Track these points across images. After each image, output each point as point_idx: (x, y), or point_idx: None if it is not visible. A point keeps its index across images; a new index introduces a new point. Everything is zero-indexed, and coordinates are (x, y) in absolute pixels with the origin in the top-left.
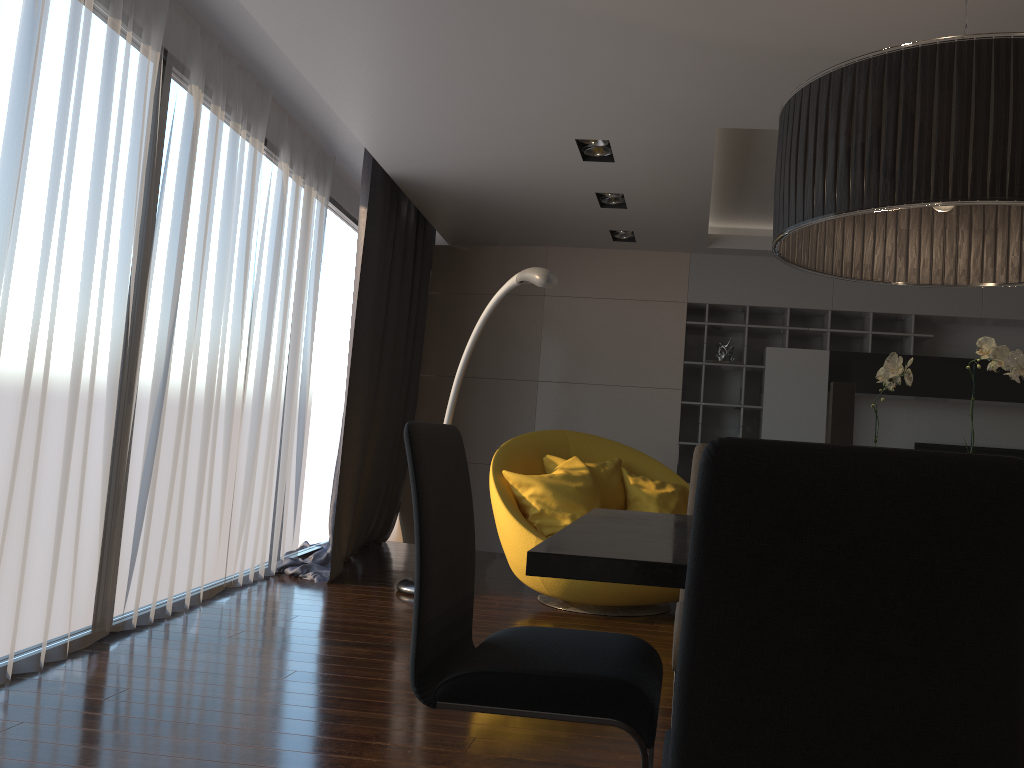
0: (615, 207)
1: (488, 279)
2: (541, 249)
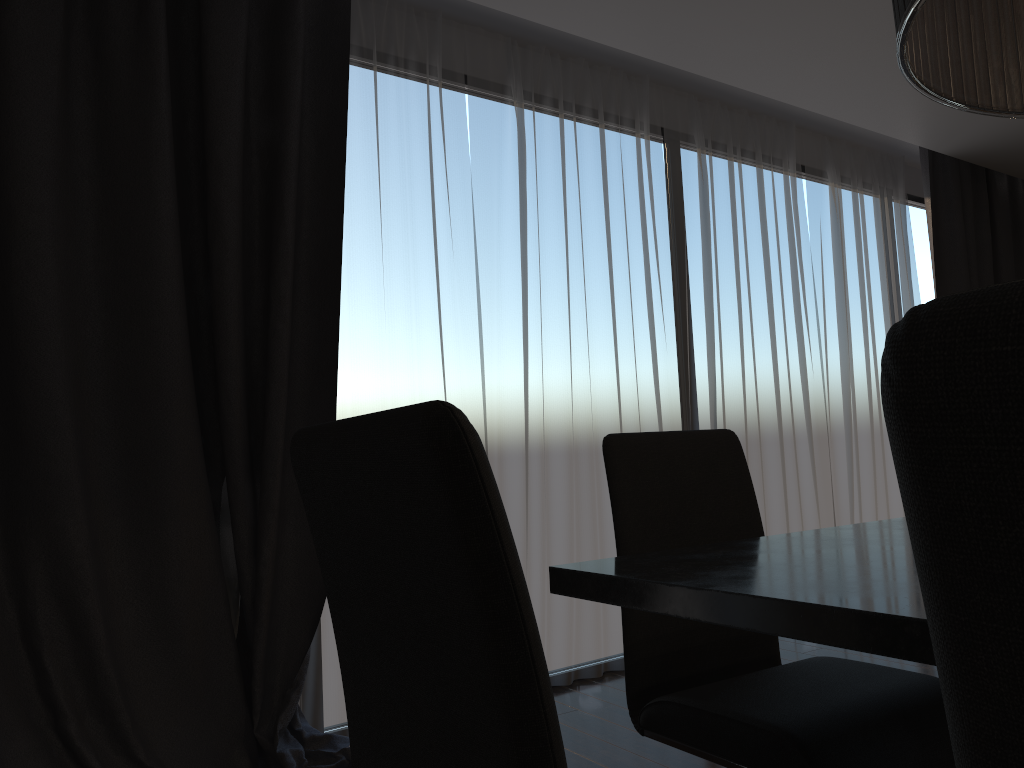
0: None
1: None
2: None
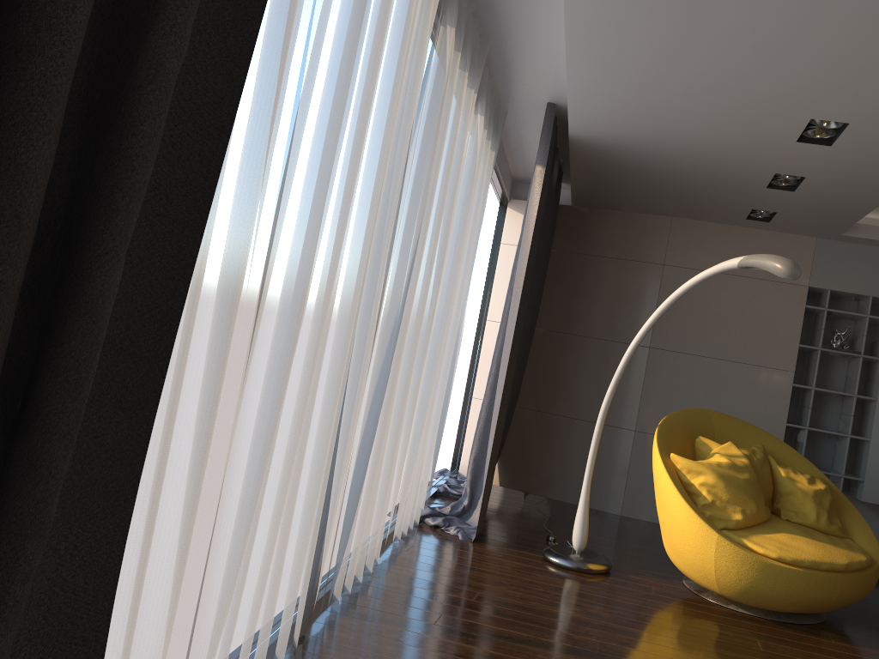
0: (781, 189)
1: (608, 242)
2: (665, 219)
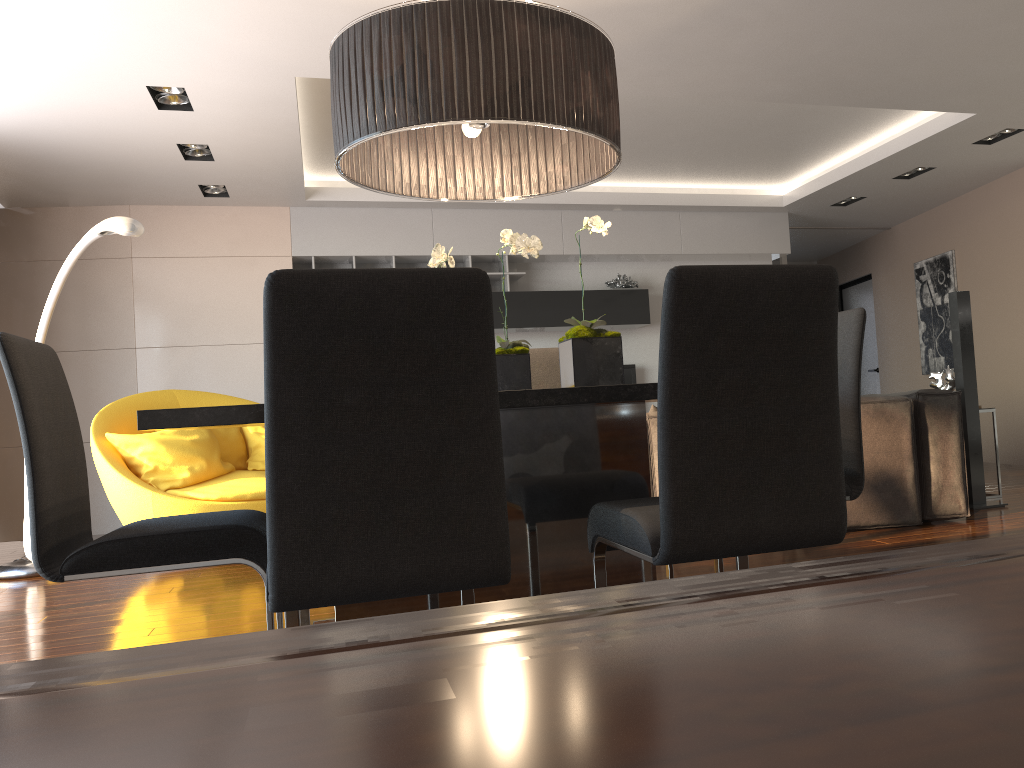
0: (201, 159)
1: (61, 244)
2: (122, 208)
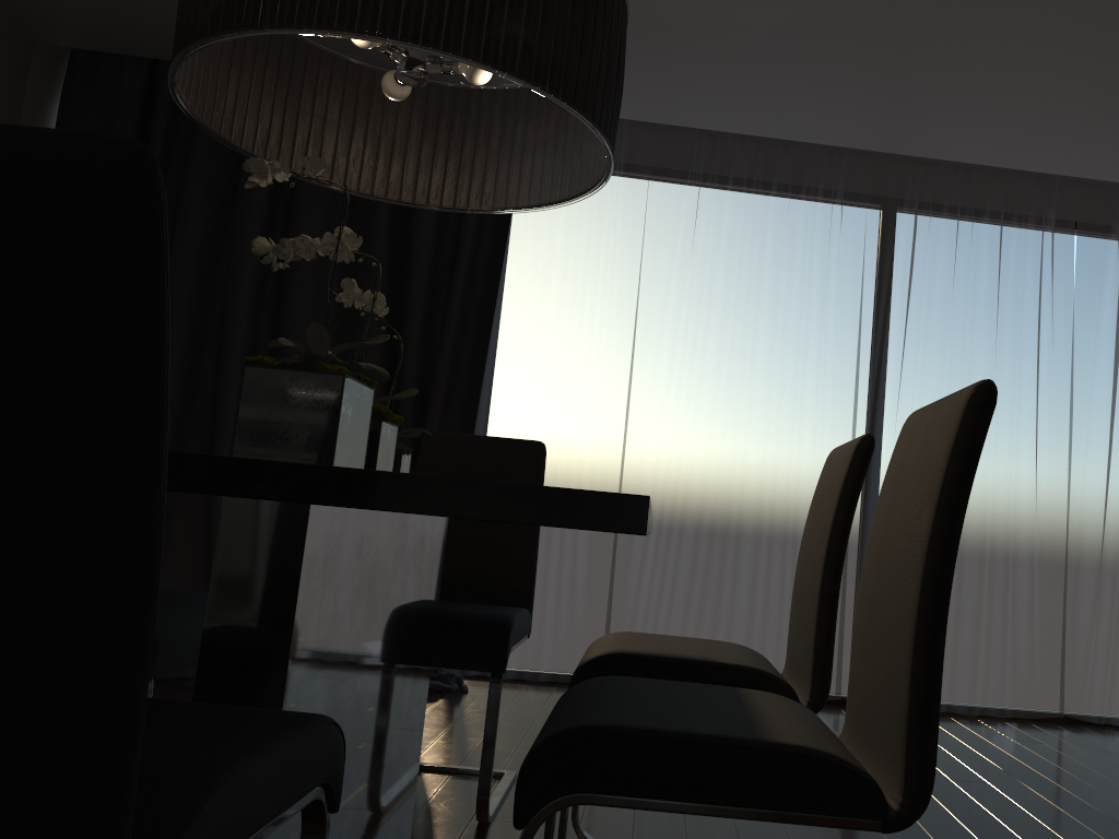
0: None
1: None
2: None
